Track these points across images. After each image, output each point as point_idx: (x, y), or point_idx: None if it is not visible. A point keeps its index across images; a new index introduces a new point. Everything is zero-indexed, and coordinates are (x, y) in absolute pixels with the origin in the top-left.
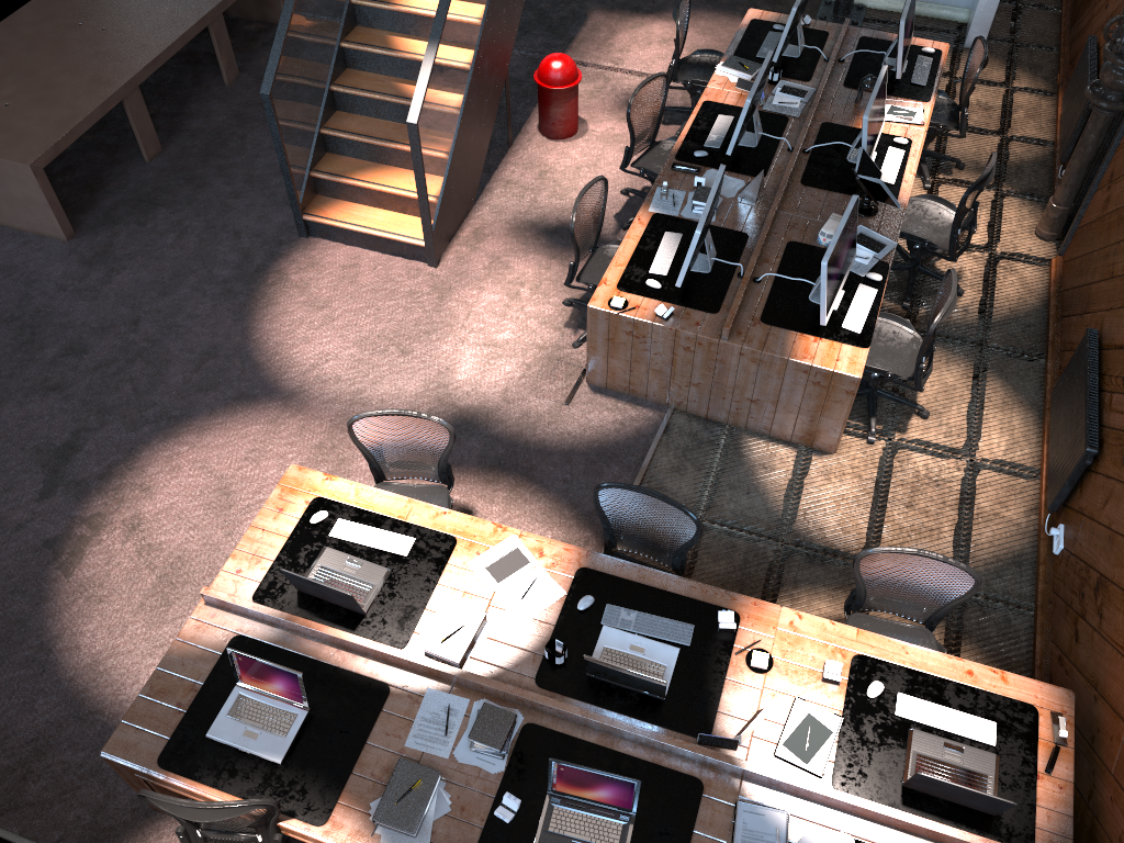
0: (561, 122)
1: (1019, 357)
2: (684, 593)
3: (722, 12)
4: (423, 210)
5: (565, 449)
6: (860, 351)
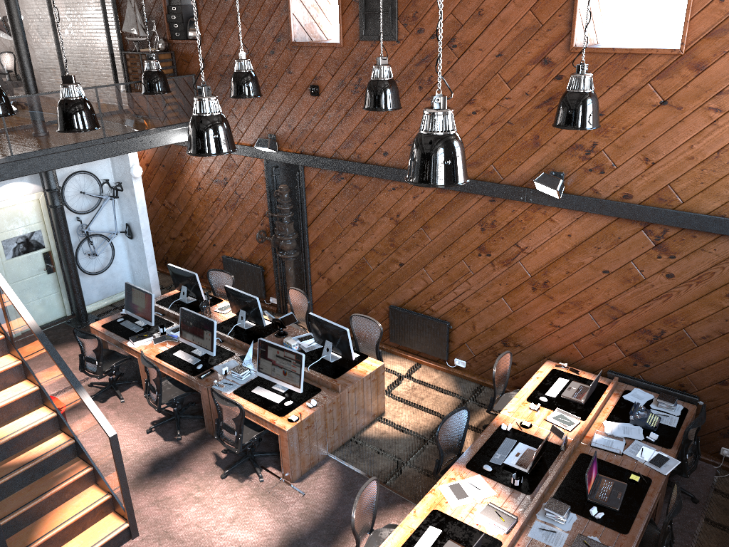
0: None
1: None
2: (487, 437)
3: None
4: (126, 496)
5: (336, 502)
6: (369, 358)
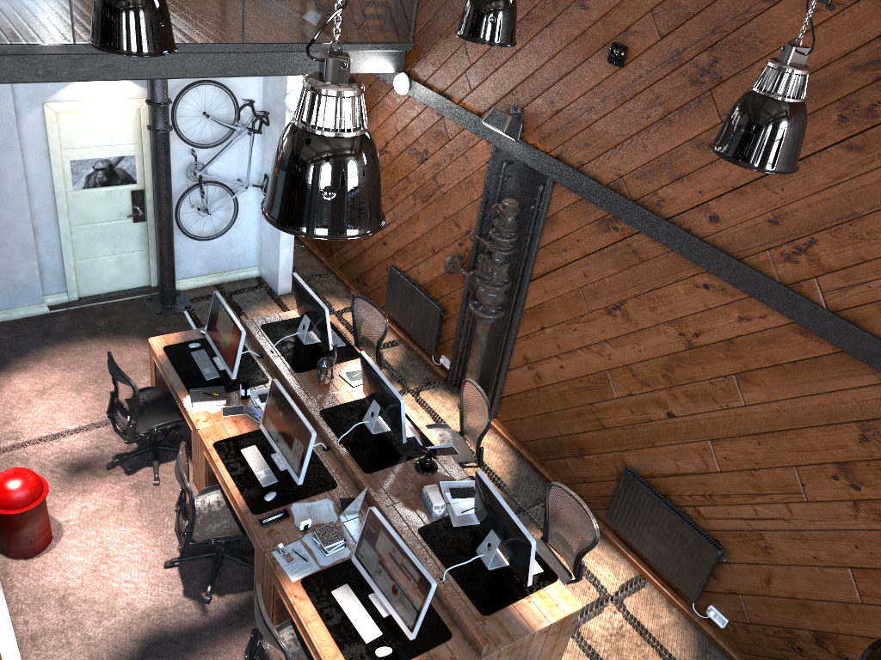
0: (40, 534)
1: None
2: None
3: (68, 341)
4: None
5: None
6: (558, 585)
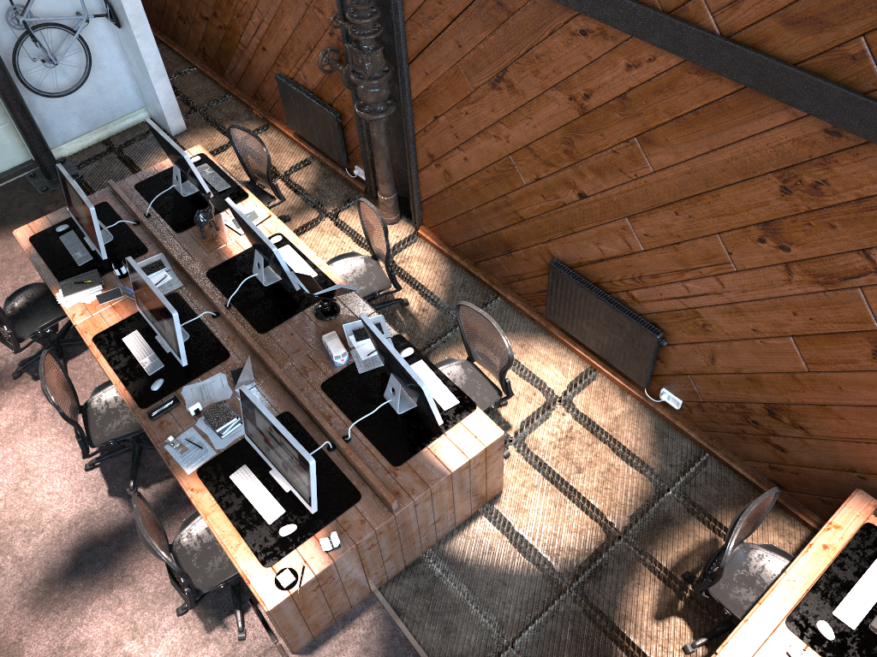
0: None
1: (487, 309)
2: None
3: None
4: None
5: None
6: (477, 414)
